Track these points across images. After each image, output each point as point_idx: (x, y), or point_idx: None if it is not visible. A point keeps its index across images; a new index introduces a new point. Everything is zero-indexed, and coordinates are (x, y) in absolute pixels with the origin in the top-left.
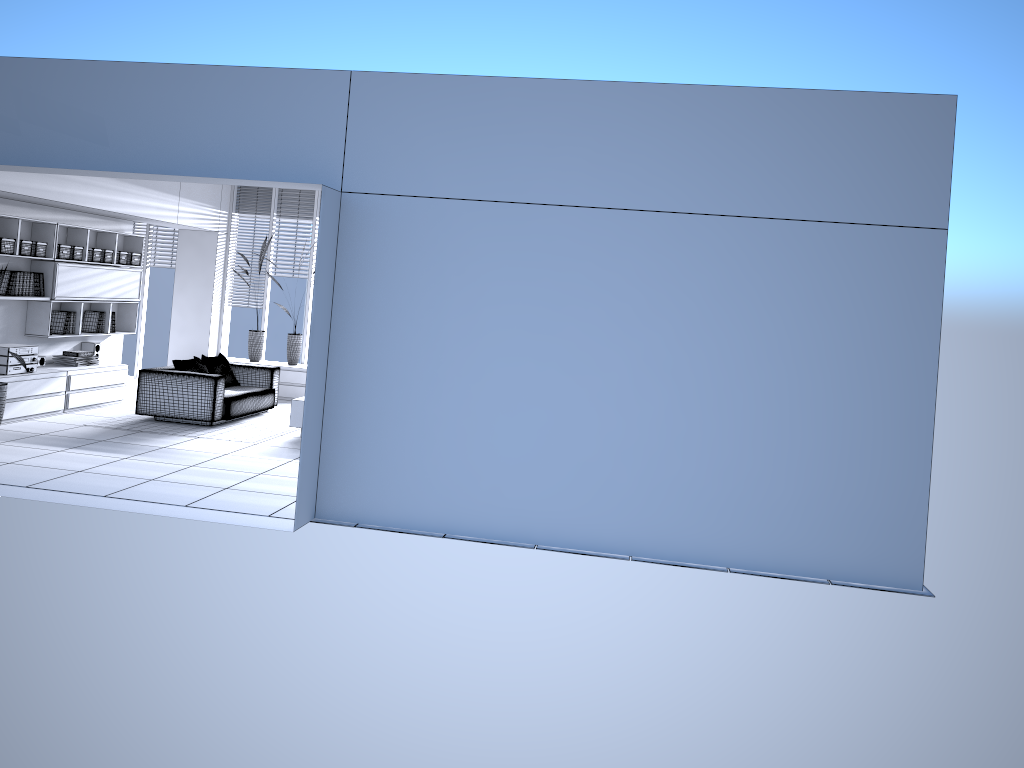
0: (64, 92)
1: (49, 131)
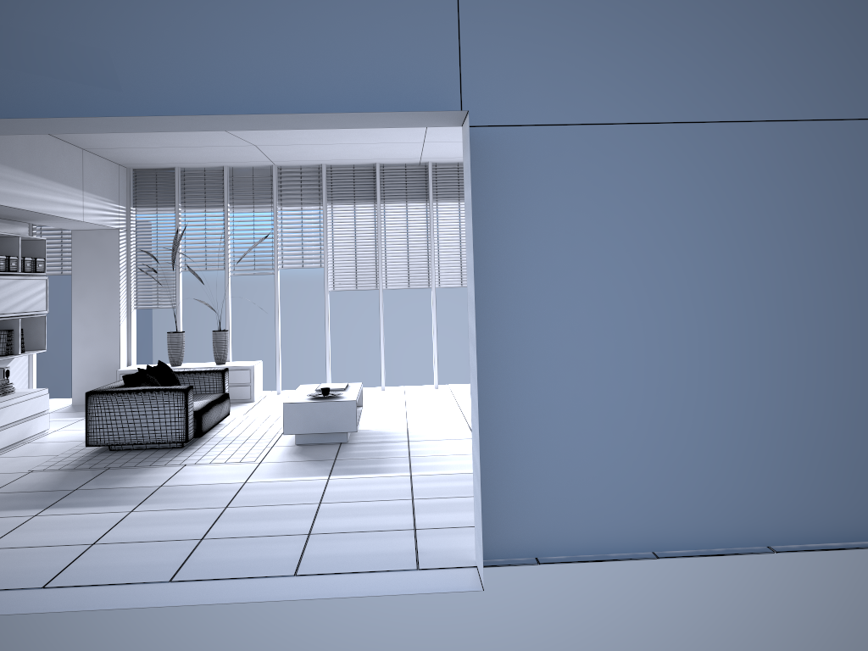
0: (44, 19)
1: (26, 75)
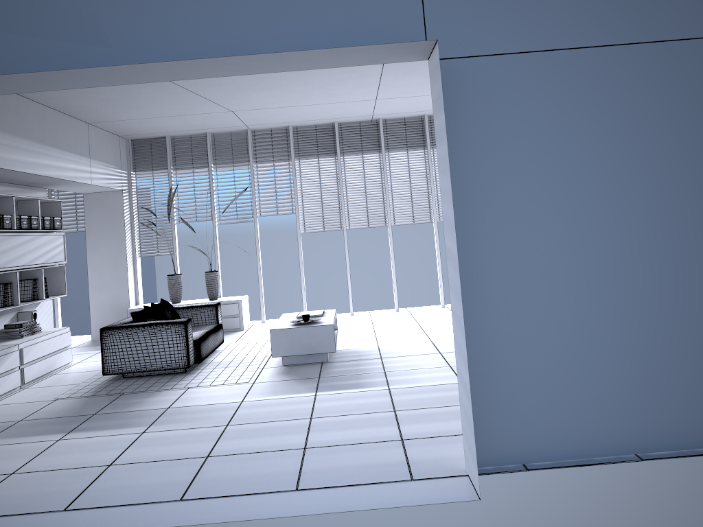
0: None
1: (24, 38)
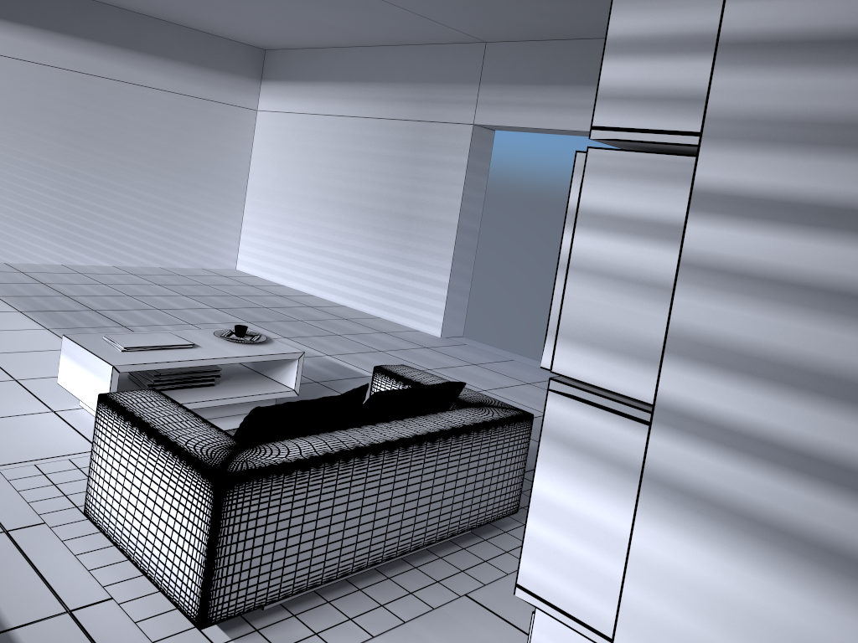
0: None
1: None
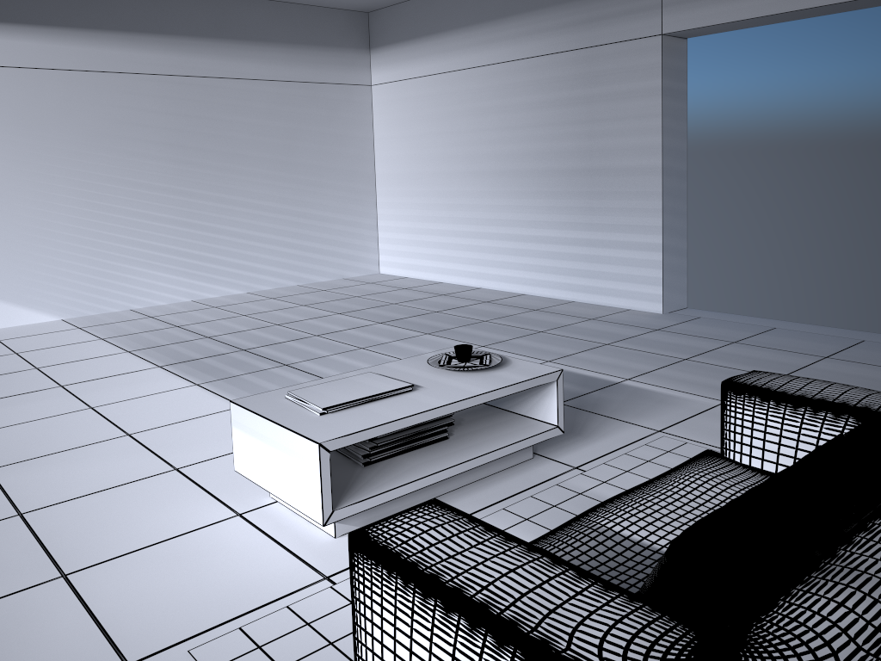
0: None
1: None
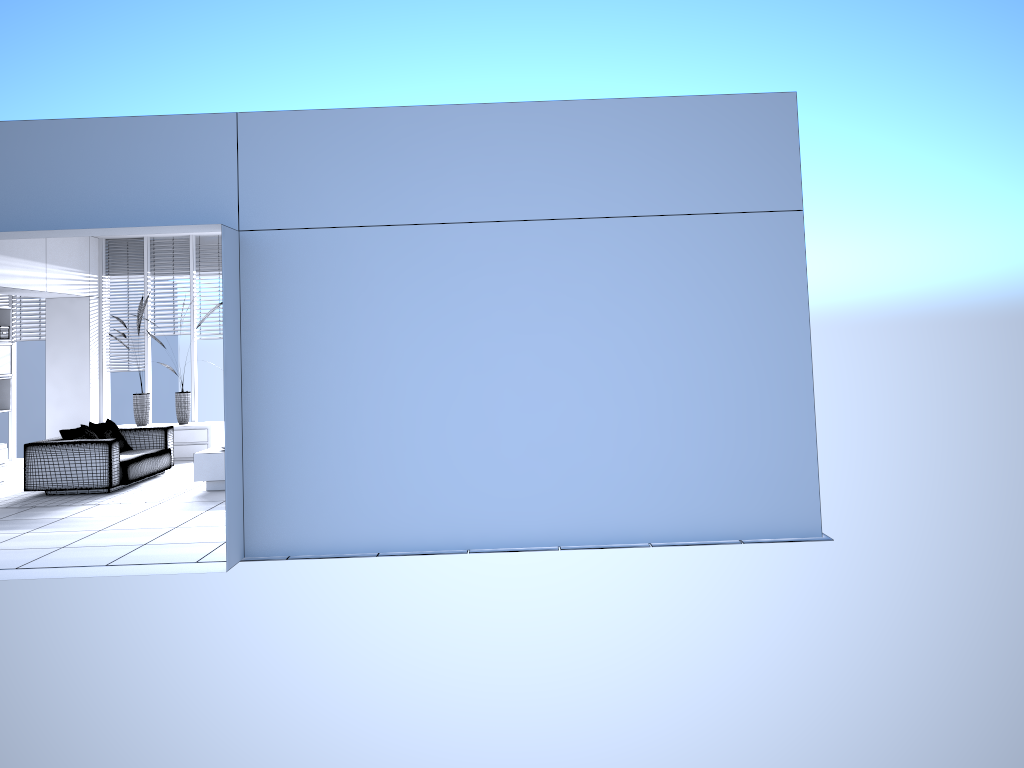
0: None
1: None
